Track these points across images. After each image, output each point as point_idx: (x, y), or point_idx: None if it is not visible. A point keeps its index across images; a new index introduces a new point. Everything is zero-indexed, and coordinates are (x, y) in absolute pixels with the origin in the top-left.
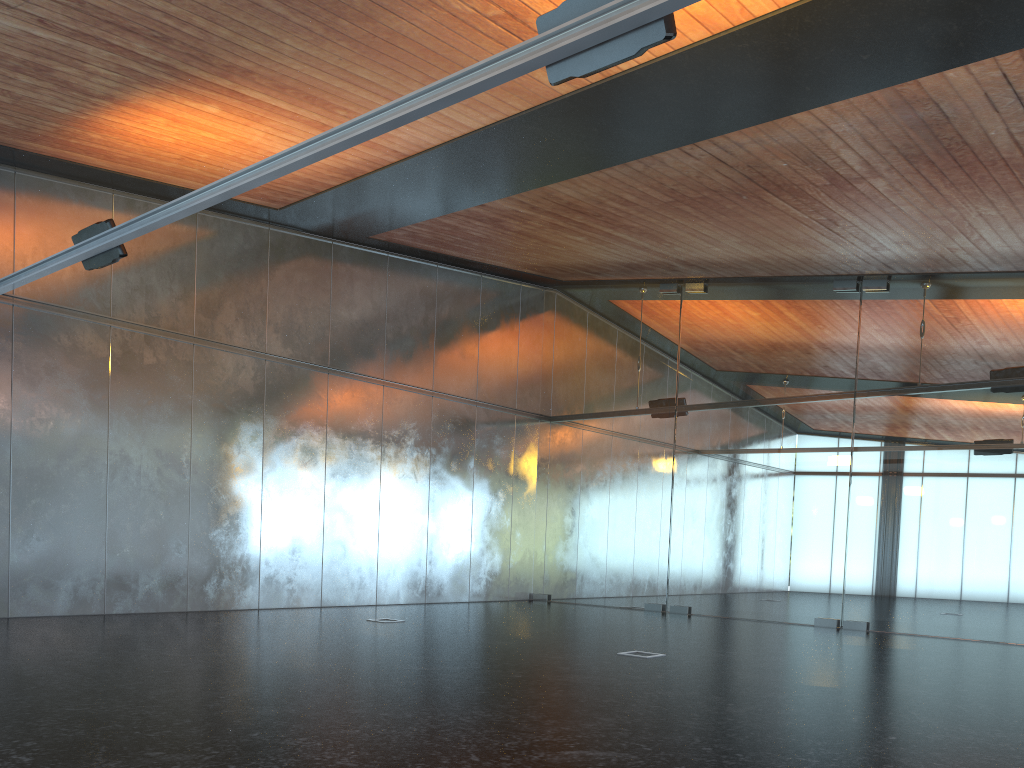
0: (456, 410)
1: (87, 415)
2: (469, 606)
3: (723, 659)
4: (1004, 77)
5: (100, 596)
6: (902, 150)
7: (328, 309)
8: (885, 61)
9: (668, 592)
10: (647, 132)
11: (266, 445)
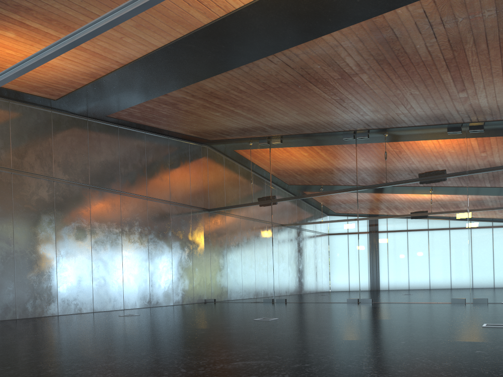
0: (160, 206)
1: None
2: (174, 307)
3: (307, 318)
4: (424, 13)
5: None
6: (375, 57)
7: (87, 154)
8: (368, 3)
9: (274, 292)
10: (250, 47)
11: (57, 227)
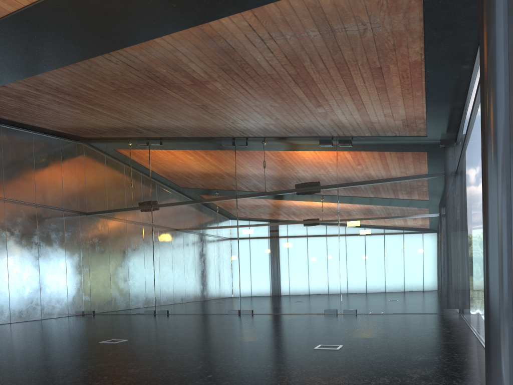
0: (22, 209)
1: None
2: (38, 322)
3: (160, 338)
4: (250, 26)
5: None
6: (220, 66)
7: None
8: (186, 9)
9: (156, 303)
10: (77, 43)
11: None
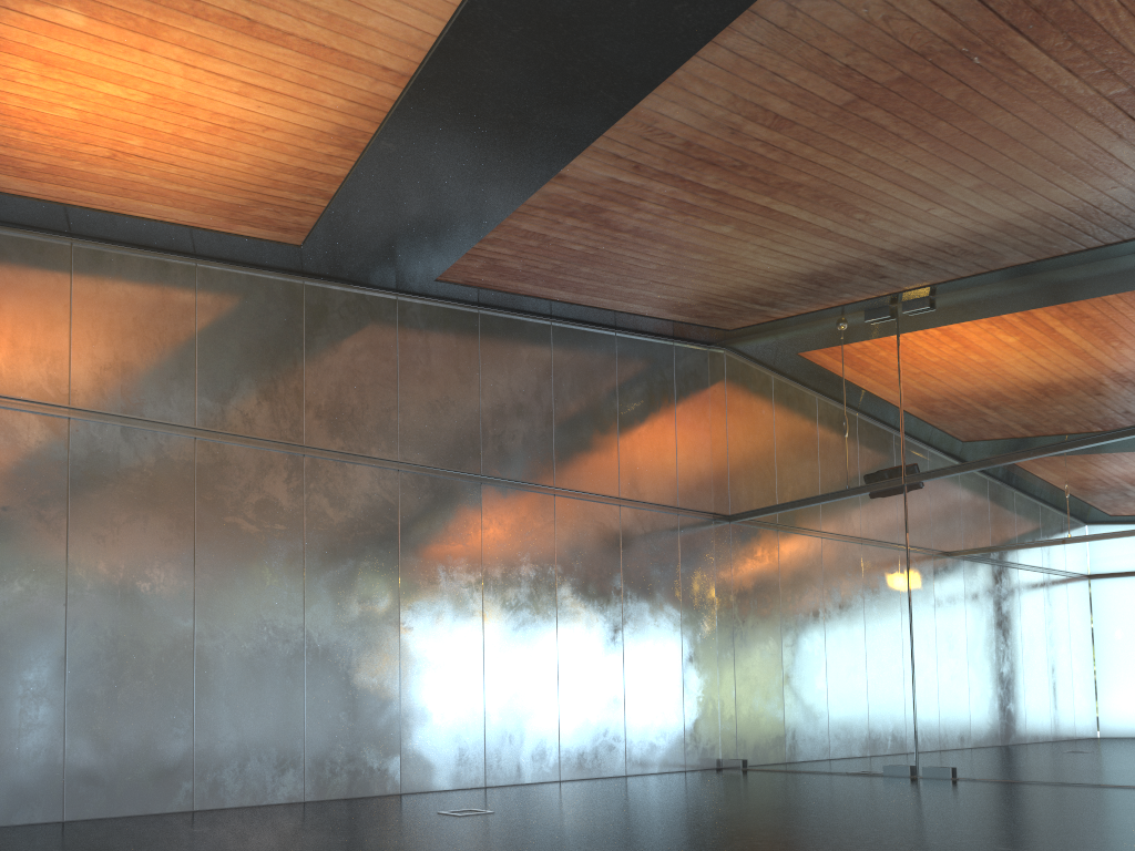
0: (590, 512)
1: (34, 540)
2: (620, 782)
3: None
4: None
5: (56, 795)
6: None
7: (394, 385)
8: None
9: (917, 747)
10: None
11: (309, 571)
